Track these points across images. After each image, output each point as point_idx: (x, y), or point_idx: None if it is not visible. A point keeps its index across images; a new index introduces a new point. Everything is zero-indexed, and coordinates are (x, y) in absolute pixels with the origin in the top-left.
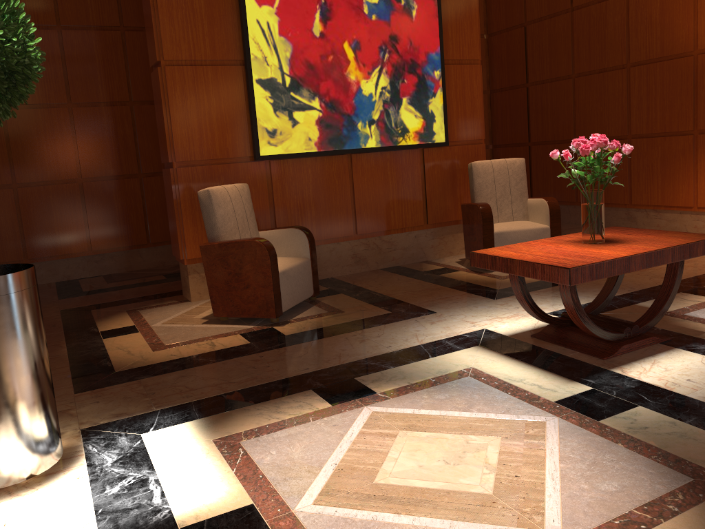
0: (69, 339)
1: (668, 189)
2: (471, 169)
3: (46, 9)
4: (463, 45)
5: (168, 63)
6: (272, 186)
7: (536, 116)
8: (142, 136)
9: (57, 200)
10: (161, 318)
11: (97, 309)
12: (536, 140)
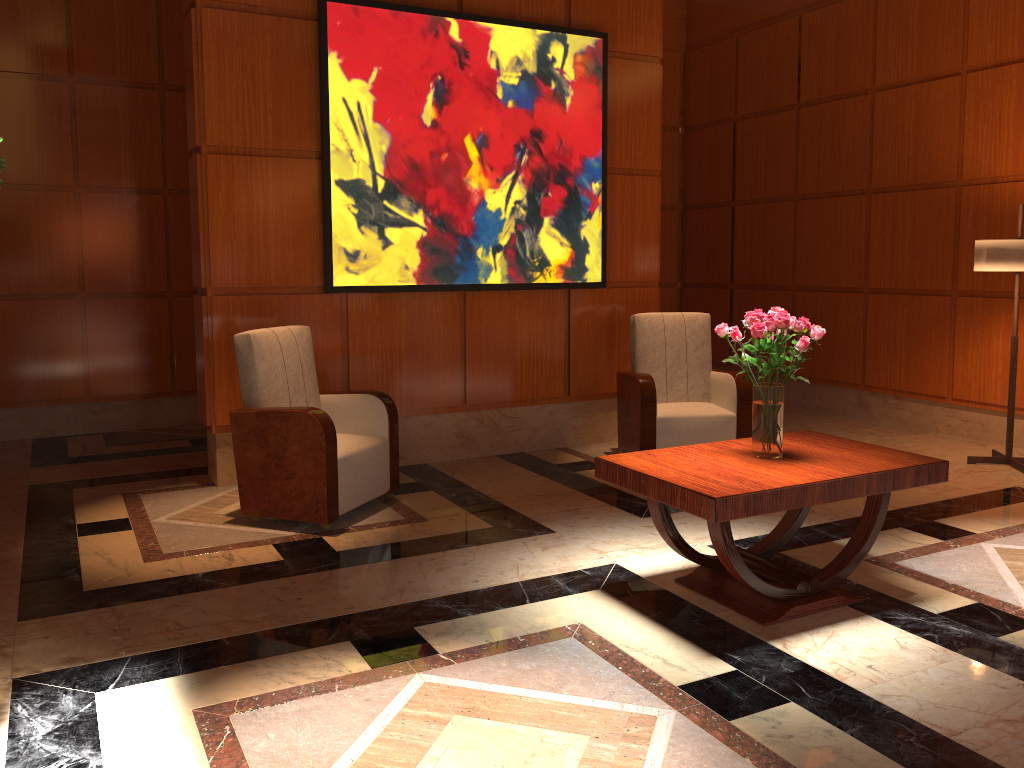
0: (30, 533)
1: (915, 369)
2: (633, 324)
3: (55, 54)
4: (636, 148)
5: (212, 150)
6: (347, 329)
7: (743, 248)
8: (177, 239)
9: (46, 321)
10: (168, 510)
11: (81, 488)
12: (741, 281)
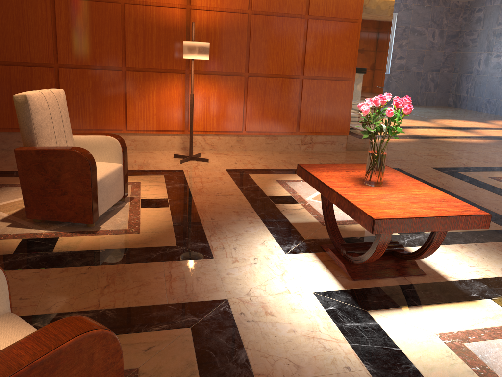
0: None
1: (100, 115)
2: (26, 103)
3: None
4: None
5: None
6: None
7: None
8: None
9: None
10: None
11: None
12: None
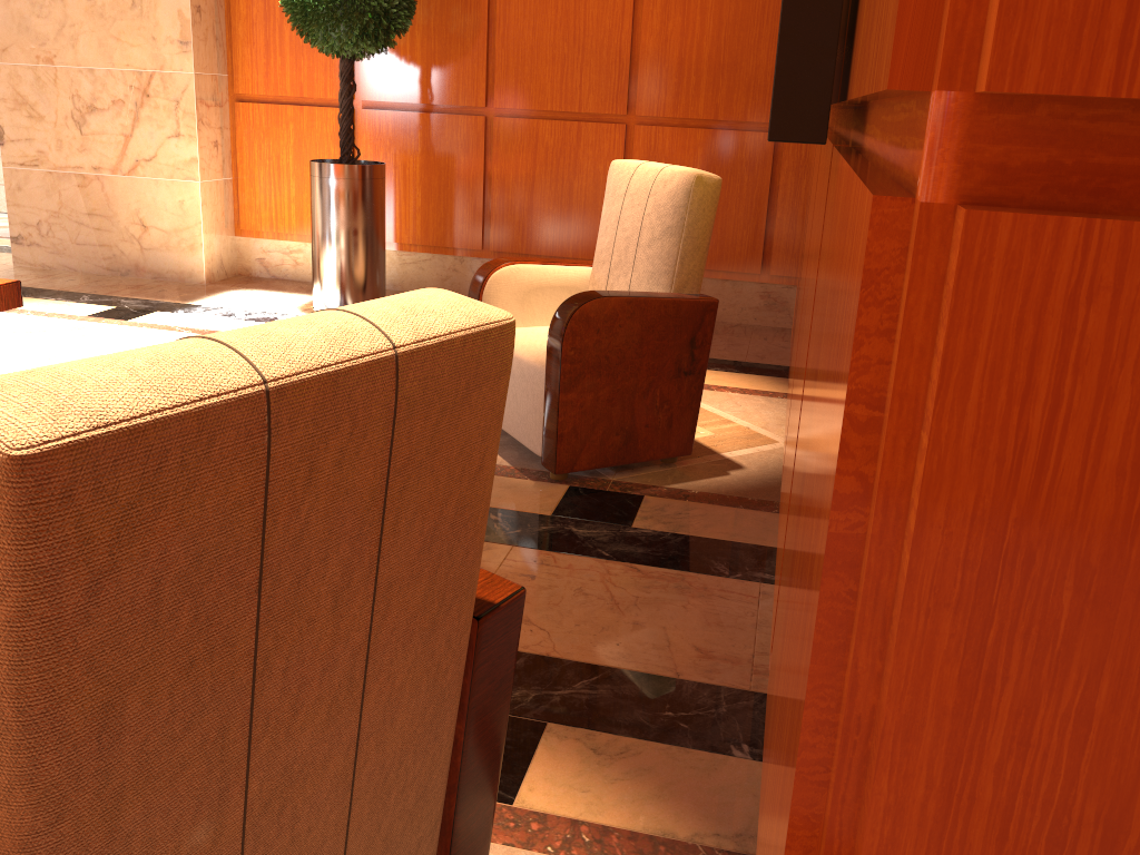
0: None
1: None
2: None
3: None
4: None
5: None
6: None
7: None
8: None
9: None
10: None
11: None
12: None
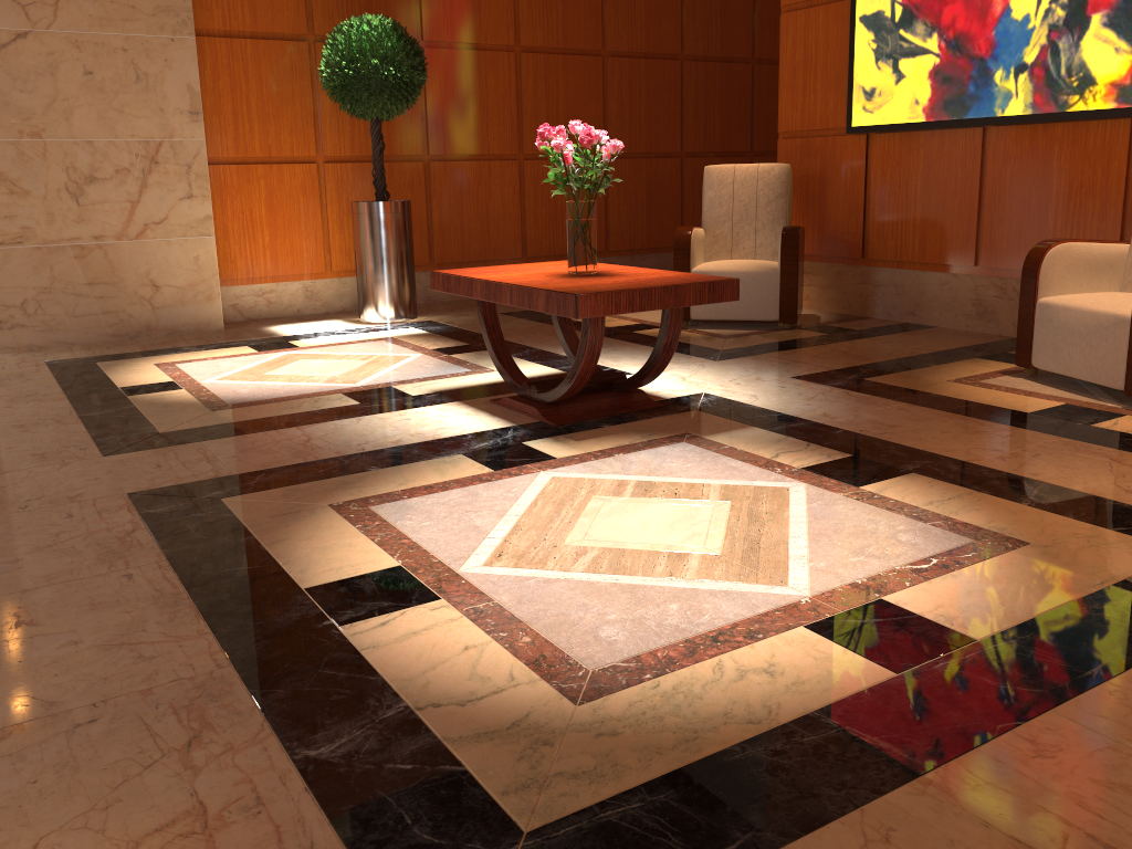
0: None
1: None
2: None
3: None
4: None
5: (786, 9)
6: (872, 171)
7: None
8: None
9: None
10: None
11: None
12: None
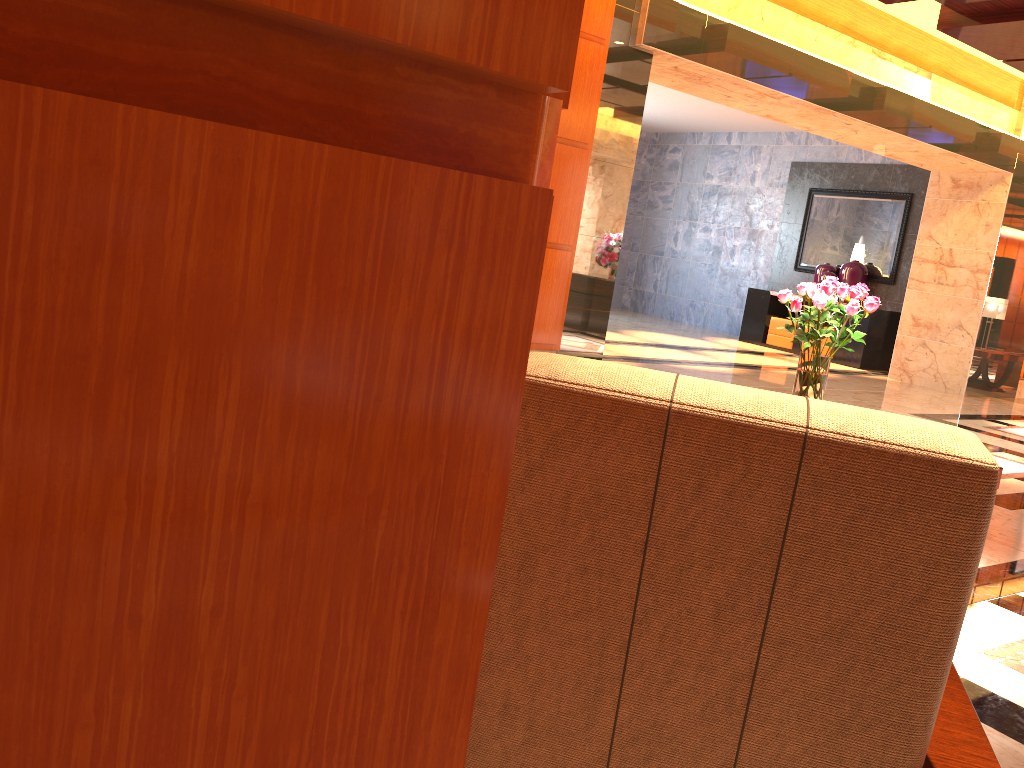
0: None
1: None
2: None
3: None
4: None
5: None
6: None
7: None
8: None
9: None
10: None
11: None
12: None
